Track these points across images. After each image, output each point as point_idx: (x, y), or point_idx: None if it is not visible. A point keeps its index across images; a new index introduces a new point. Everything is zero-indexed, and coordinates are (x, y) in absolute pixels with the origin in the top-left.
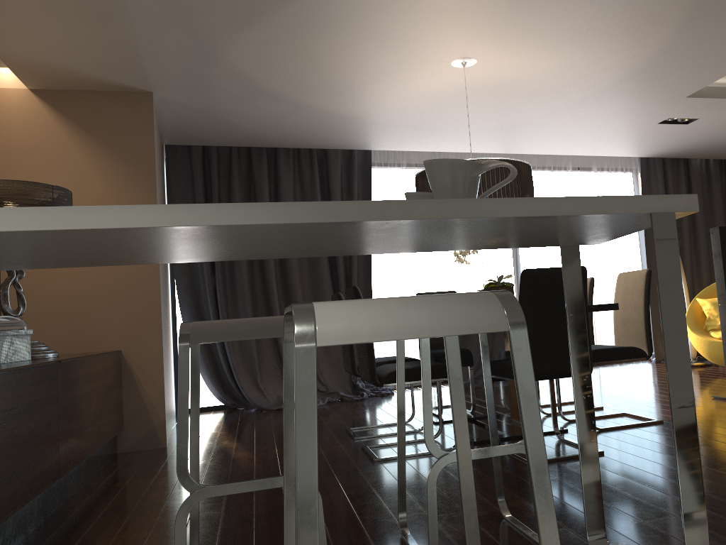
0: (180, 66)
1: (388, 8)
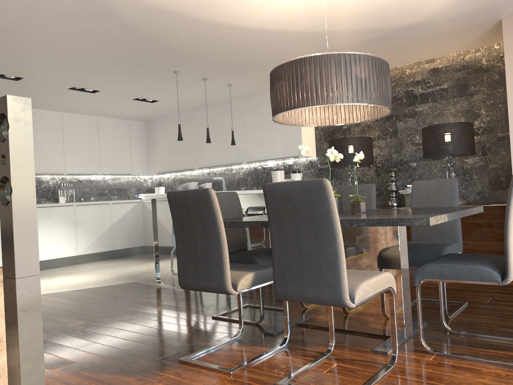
0: (444, 25)
1: (298, 15)
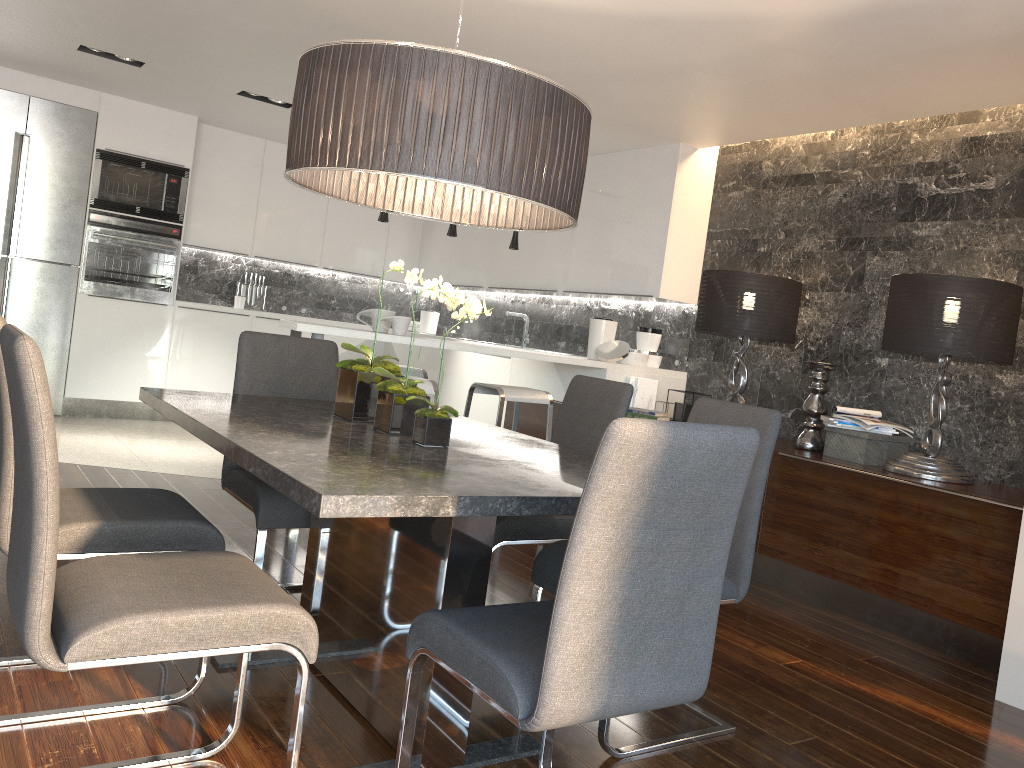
0: (940, 22)
1: None
